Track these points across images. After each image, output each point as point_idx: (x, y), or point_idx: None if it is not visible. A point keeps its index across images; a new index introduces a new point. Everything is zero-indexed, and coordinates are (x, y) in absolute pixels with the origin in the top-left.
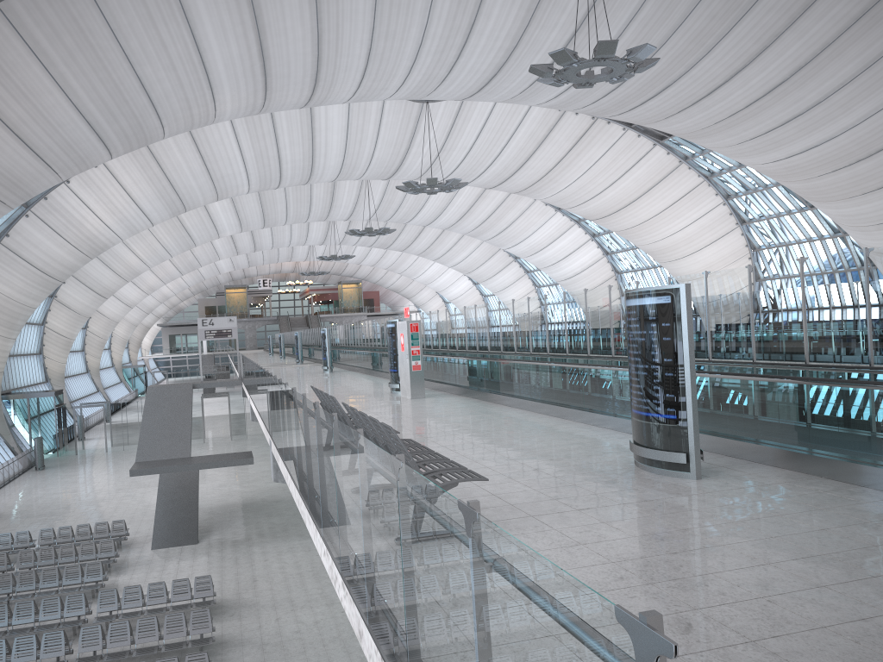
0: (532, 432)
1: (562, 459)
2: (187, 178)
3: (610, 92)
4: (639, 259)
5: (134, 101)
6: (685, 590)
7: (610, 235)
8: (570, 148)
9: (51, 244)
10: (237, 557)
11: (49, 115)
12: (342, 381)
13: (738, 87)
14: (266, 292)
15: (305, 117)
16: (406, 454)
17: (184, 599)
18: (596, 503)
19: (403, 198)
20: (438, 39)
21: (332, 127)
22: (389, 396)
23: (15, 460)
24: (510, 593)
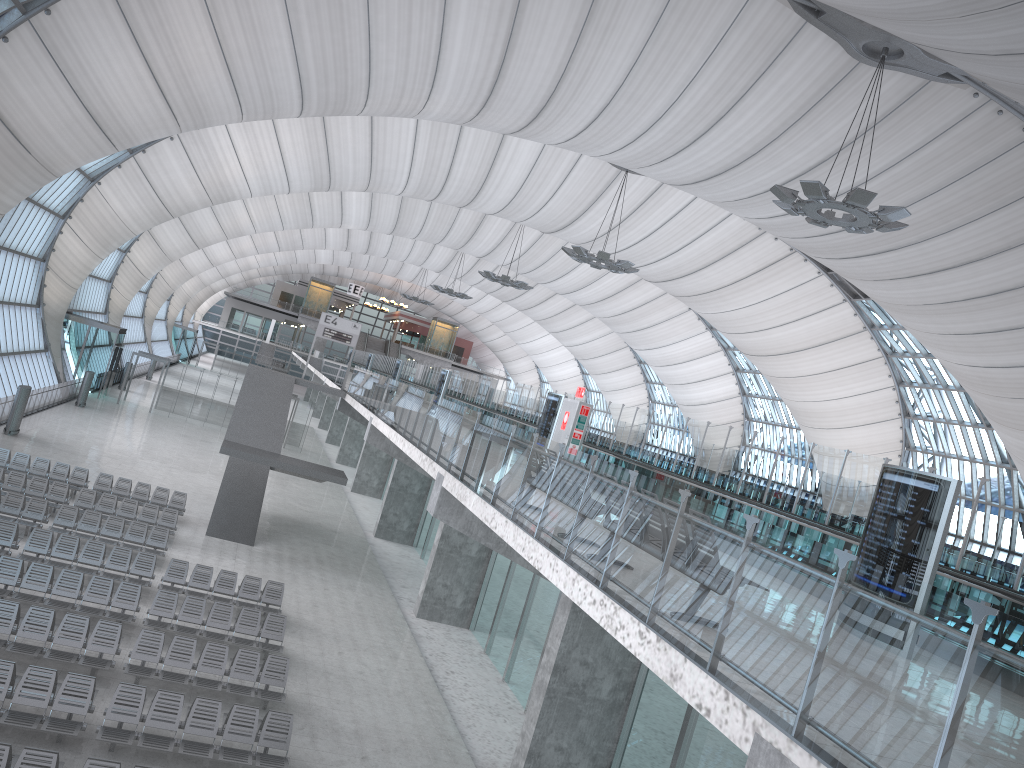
0: None
1: None
2: (347, 159)
3: (829, 234)
4: (777, 412)
5: (354, 72)
6: None
7: (754, 376)
8: (754, 272)
9: (182, 176)
10: (296, 575)
11: (267, 57)
12: None
13: (964, 277)
14: (352, 299)
15: (494, 141)
16: None
17: (251, 598)
18: None
19: (551, 257)
20: (680, 119)
21: (517, 160)
22: None
23: (60, 387)
24: None
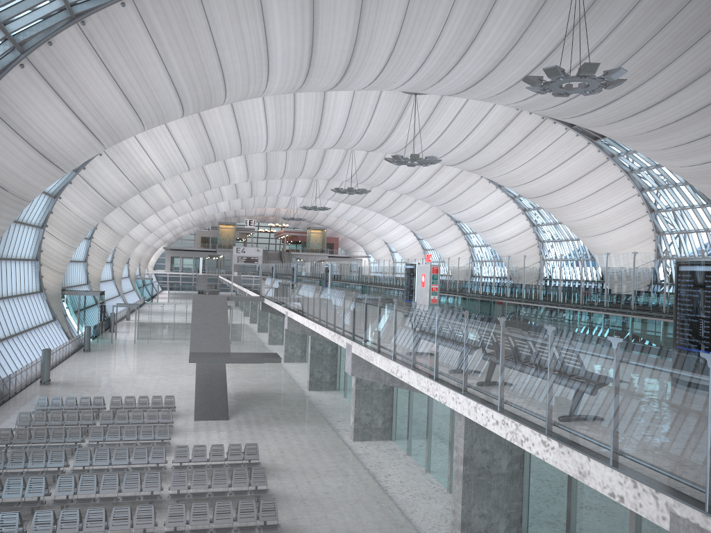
0: None
1: None
2: (222, 137)
3: (569, 100)
4: (560, 232)
5: (212, 76)
6: None
7: (538, 211)
8: (521, 140)
9: (114, 178)
10: (263, 433)
11: (150, 82)
12: None
13: (672, 105)
14: (249, 230)
15: (319, 98)
16: None
17: (237, 459)
18: None
19: (377, 167)
20: (445, 48)
21: (338, 107)
22: None
23: (70, 342)
24: None
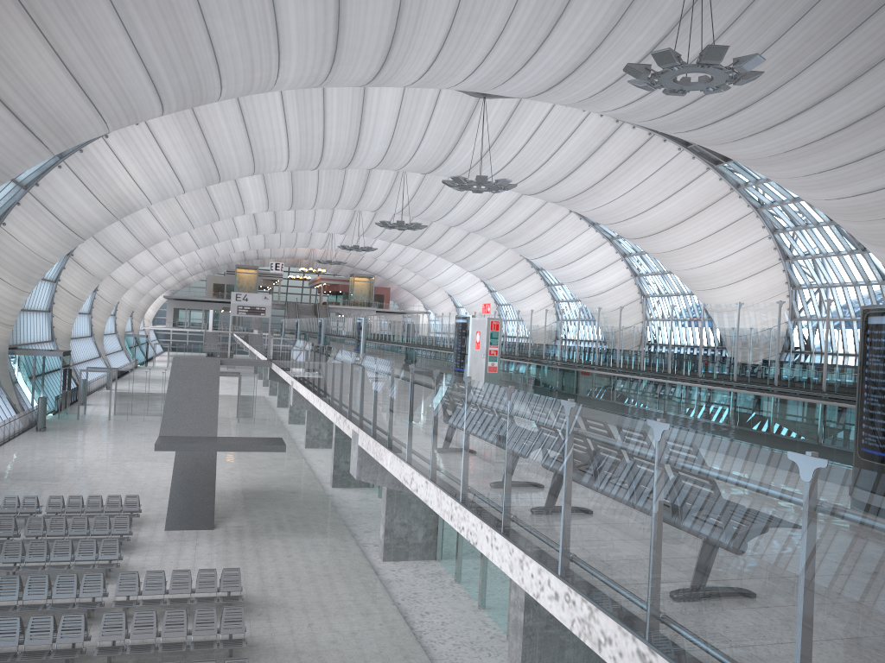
0: None
1: None
2: (227, 148)
3: (684, 107)
4: (669, 284)
5: (199, 55)
6: None
7: (641, 257)
8: (621, 162)
9: (80, 199)
10: (258, 549)
11: (109, 59)
12: None
13: (818, 116)
14: (276, 276)
15: (357, 99)
16: None
17: (209, 591)
18: None
19: (437, 195)
20: (521, 28)
21: (383, 112)
22: None
23: (16, 418)
24: None
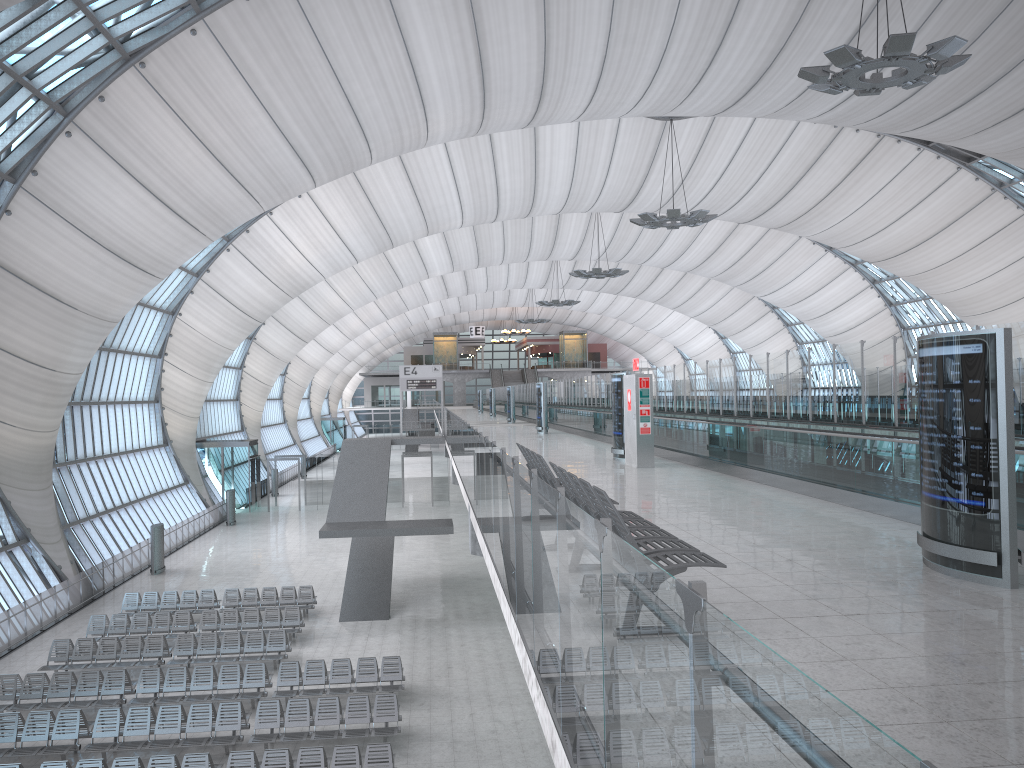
0: (786, 514)
1: (825, 550)
2: (395, 210)
3: (903, 102)
4: (932, 311)
5: (341, 122)
6: (998, 737)
7: (894, 282)
8: (847, 173)
9: (251, 281)
10: (431, 638)
11: (252, 139)
12: (558, 444)
13: None
14: (478, 341)
15: (528, 140)
16: (622, 527)
17: (369, 680)
18: (869, 609)
19: (639, 235)
20: (686, 42)
21: (558, 150)
22: (611, 464)
23: (206, 513)
24: (746, 719)
